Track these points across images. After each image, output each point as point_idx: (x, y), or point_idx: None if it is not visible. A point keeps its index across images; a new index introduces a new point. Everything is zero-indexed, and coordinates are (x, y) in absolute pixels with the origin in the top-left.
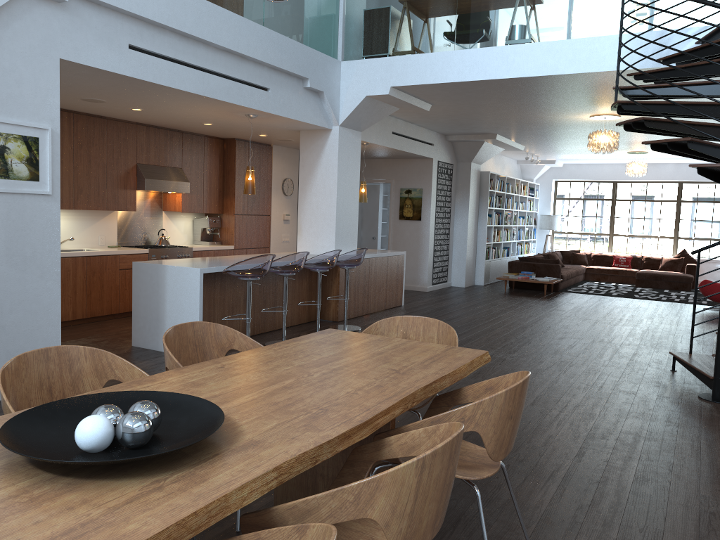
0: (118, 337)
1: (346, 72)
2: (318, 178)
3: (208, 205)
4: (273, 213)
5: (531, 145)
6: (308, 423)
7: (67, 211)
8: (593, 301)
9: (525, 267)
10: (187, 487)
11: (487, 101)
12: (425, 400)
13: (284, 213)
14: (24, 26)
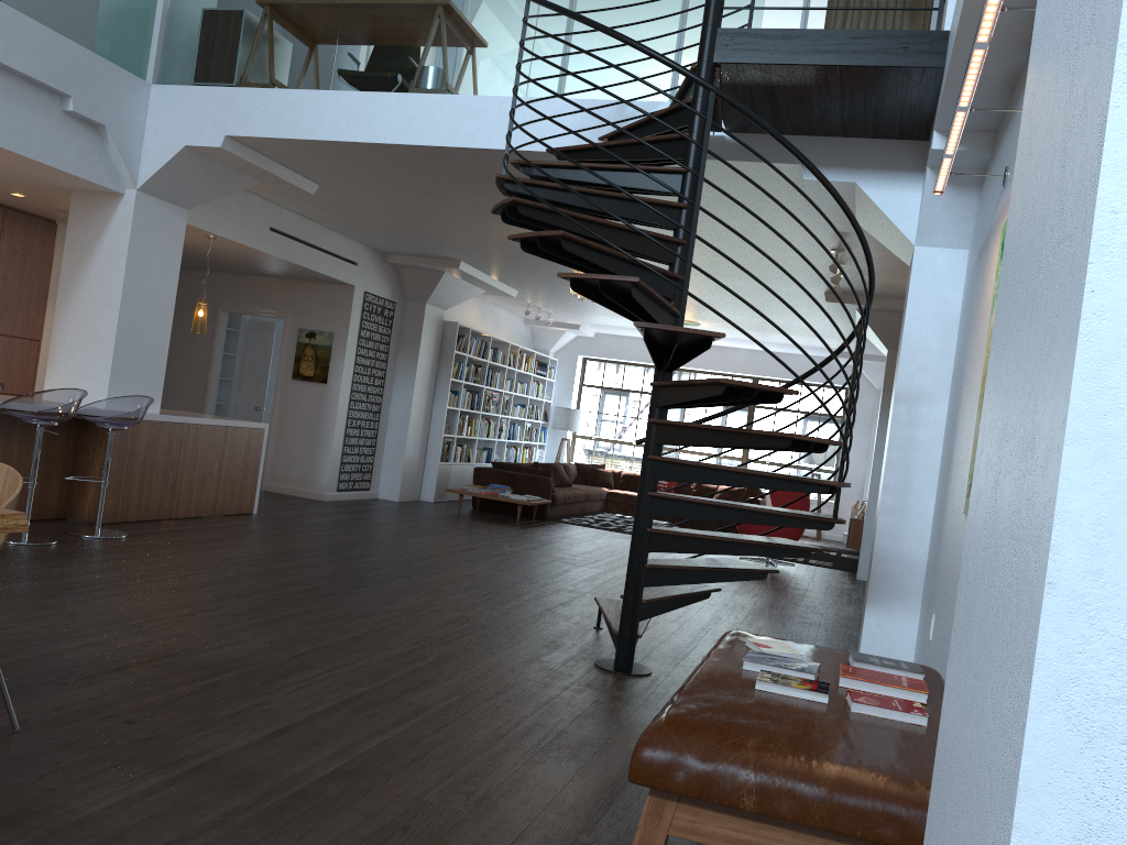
0: None
1: (157, 103)
2: (92, 275)
3: None
4: (48, 338)
5: (527, 291)
6: None
7: None
8: (584, 536)
9: (499, 478)
10: None
11: (403, 190)
12: None
13: None
14: None
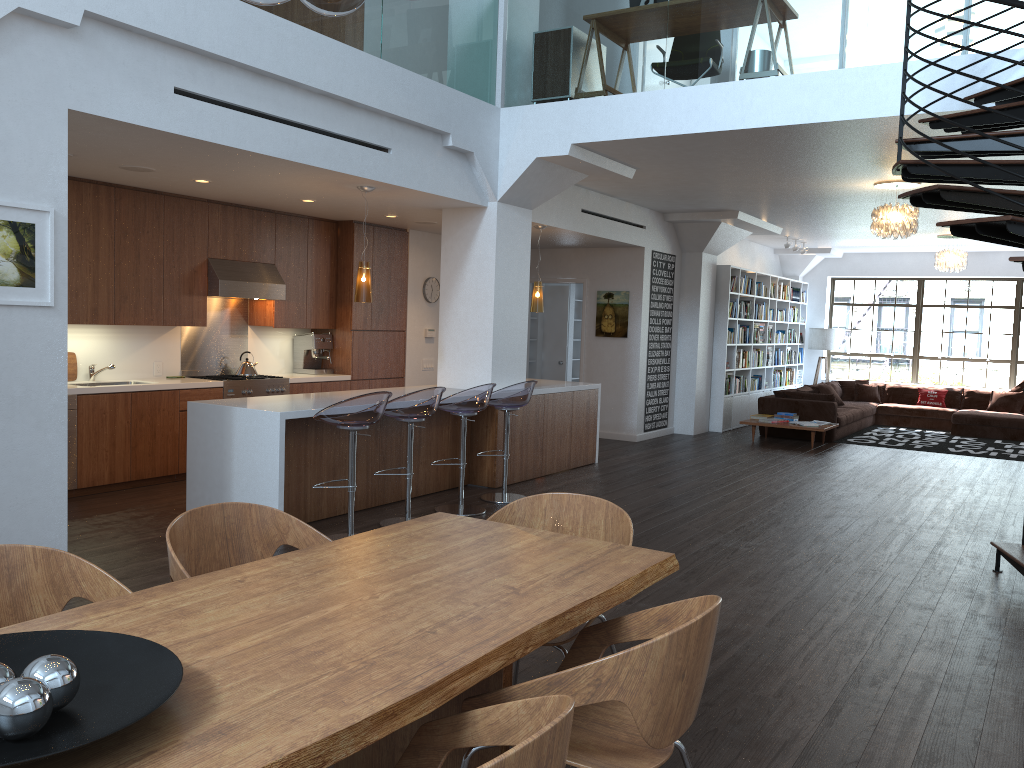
0: (169, 511)
1: (507, 124)
2: (467, 278)
3: (314, 317)
4: (410, 328)
5: (791, 227)
6: (331, 690)
7: (108, 327)
8: (885, 458)
9: (783, 406)
10: None
11: (717, 163)
12: (577, 629)
13: (426, 327)
14: (14, 63)
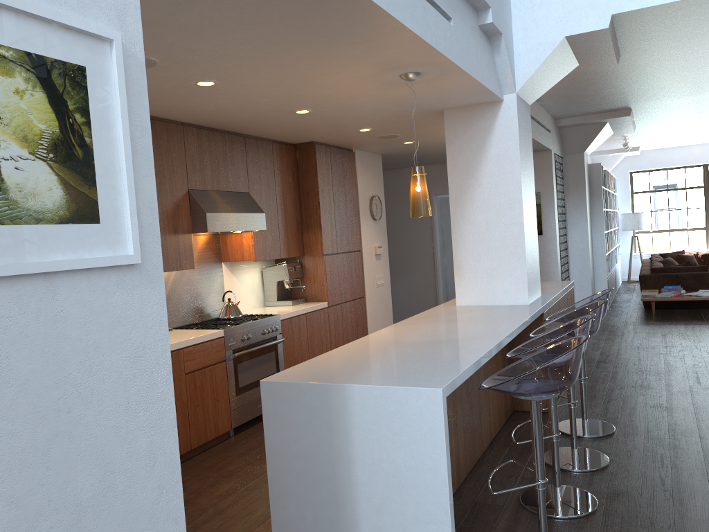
0: (227, 526)
1: (521, 5)
2: (484, 183)
3: (286, 246)
4: (364, 247)
5: (645, 125)
6: None
7: None
8: None
9: (665, 280)
10: None
11: None
12: None
13: (375, 245)
14: None
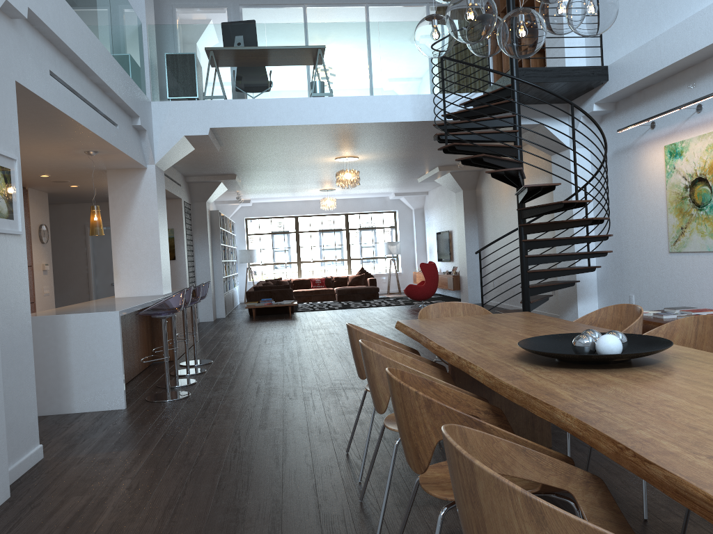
0: None
1: (158, 112)
2: (135, 218)
3: None
4: (35, 263)
5: (249, 186)
6: None
7: None
8: (335, 314)
9: (263, 295)
10: (693, 355)
11: (275, 144)
12: None
13: (43, 263)
14: None
